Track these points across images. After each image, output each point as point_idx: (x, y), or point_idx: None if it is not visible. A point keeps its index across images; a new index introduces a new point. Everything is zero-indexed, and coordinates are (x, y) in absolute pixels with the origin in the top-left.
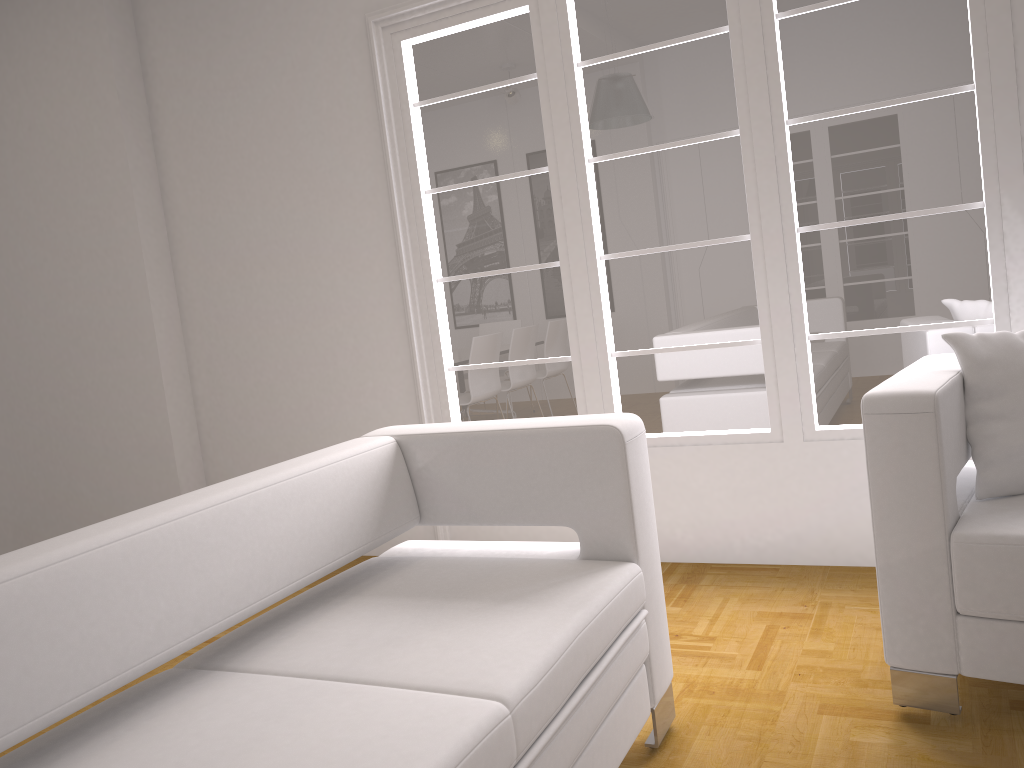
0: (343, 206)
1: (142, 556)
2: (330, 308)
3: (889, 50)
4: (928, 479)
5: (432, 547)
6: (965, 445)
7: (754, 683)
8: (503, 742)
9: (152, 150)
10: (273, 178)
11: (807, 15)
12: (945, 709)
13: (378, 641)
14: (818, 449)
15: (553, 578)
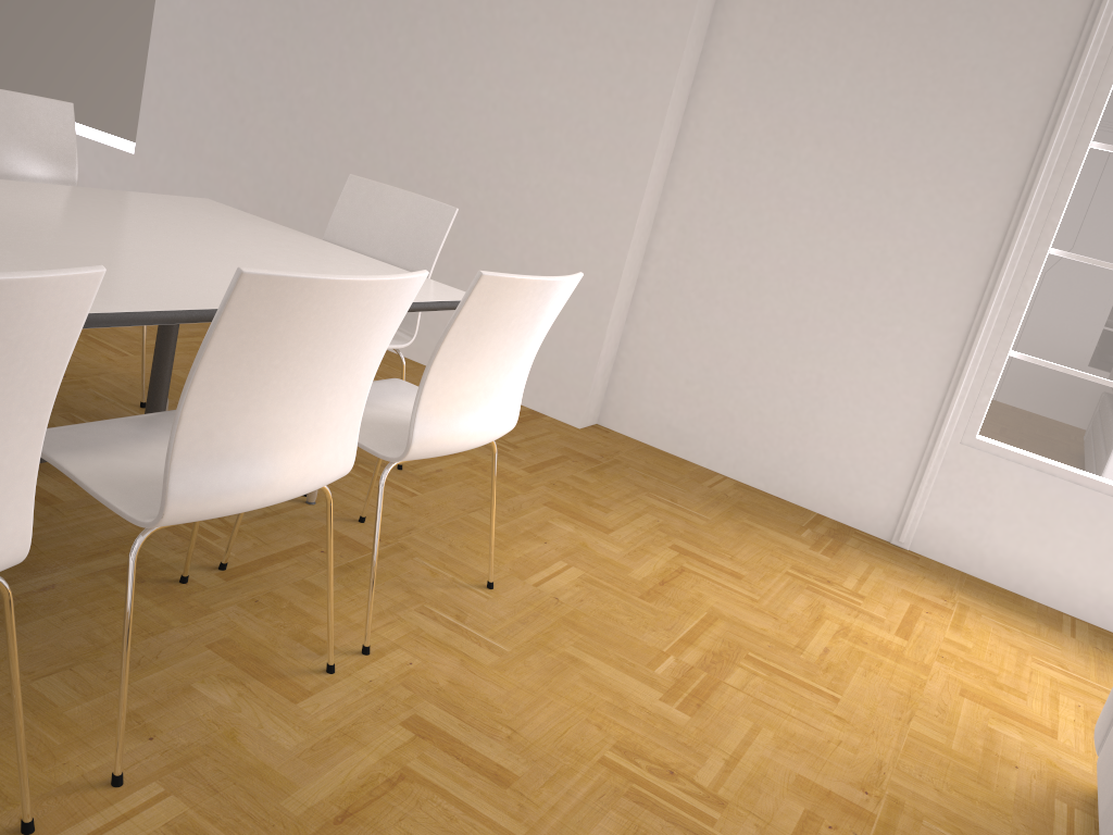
0: (970, 116)
1: None
2: (888, 225)
3: None
4: None
5: None
6: None
7: None
8: None
9: None
10: (887, 44)
11: None
12: None
13: None
14: None
15: None
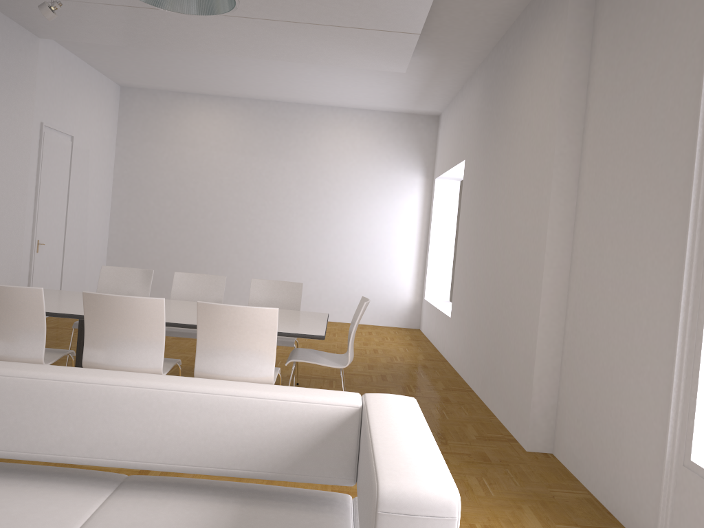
0: (663, 198)
1: (73, 396)
2: (638, 288)
3: None
4: None
5: None
6: None
7: None
8: None
9: (580, 141)
10: (630, 168)
11: None
12: None
13: None
14: None
15: None
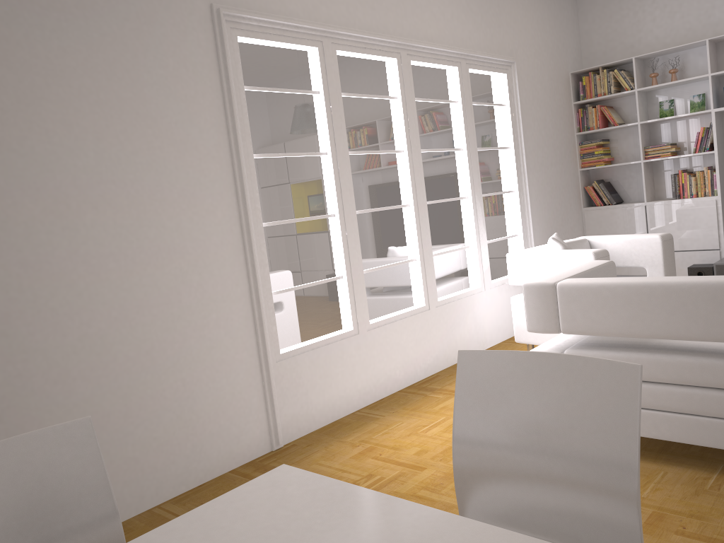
0: (189, 156)
1: None
2: (175, 249)
3: (442, 127)
4: None
5: (557, 343)
6: None
7: None
8: None
9: None
10: (111, 116)
11: (419, 102)
12: None
13: None
14: (440, 310)
15: None
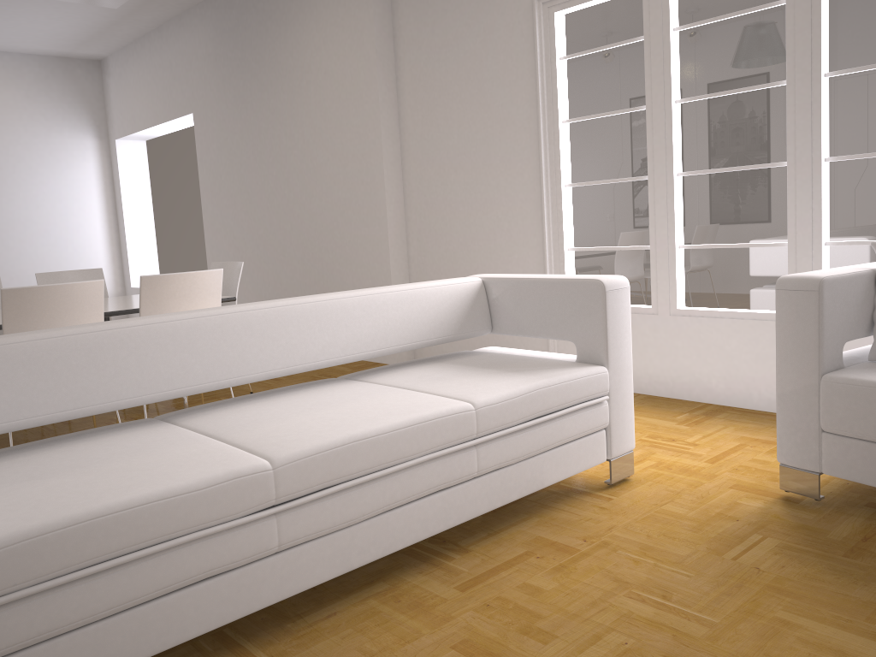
0: (508, 130)
1: (319, 312)
2: (494, 201)
3: None
4: (811, 337)
5: (501, 350)
6: (868, 322)
7: (701, 469)
8: (466, 421)
9: (395, 88)
10: (466, 109)
11: None
12: (810, 495)
13: (433, 378)
14: None
15: (548, 366)
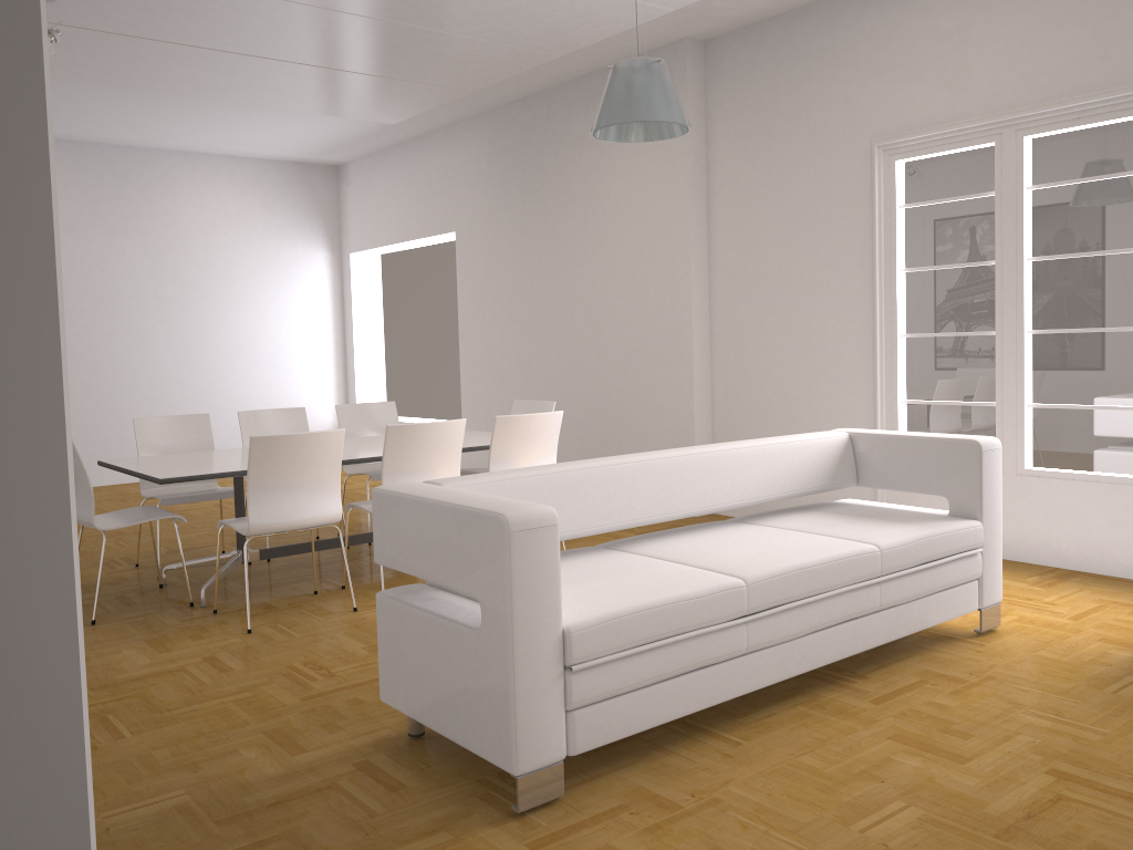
0: (837, 275)
1: (723, 460)
2: (818, 347)
3: None
4: None
5: (863, 502)
6: None
7: (1065, 624)
8: (873, 561)
9: (706, 222)
10: (789, 250)
11: None
12: None
13: (823, 524)
14: None
15: (925, 518)
